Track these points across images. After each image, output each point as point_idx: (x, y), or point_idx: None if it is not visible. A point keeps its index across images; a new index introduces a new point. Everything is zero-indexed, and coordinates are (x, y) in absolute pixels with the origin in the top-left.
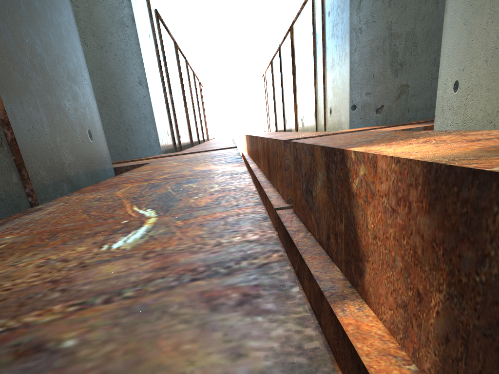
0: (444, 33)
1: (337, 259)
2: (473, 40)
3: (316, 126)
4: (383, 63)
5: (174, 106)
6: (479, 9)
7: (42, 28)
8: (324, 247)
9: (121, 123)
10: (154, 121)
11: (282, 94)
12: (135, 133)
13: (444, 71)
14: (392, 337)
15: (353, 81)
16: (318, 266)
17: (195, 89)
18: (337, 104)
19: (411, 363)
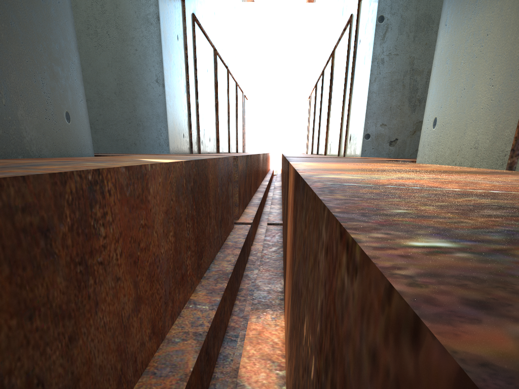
0: (432, 70)
1: (284, 273)
2: (450, 79)
3: (339, 152)
4: (401, 96)
5: (198, 111)
6: (457, 49)
7: (23, 5)
8: (283, 261)
9: (133, 117)
10: (166, 121)
11: (319, 117)
12: (145, 129)
13: (428, 107)
14: (284, 345)
15: (370, 110)
16: (266, 277)
17: (236, 100)
18: (355, 132)
19: (283, 369)
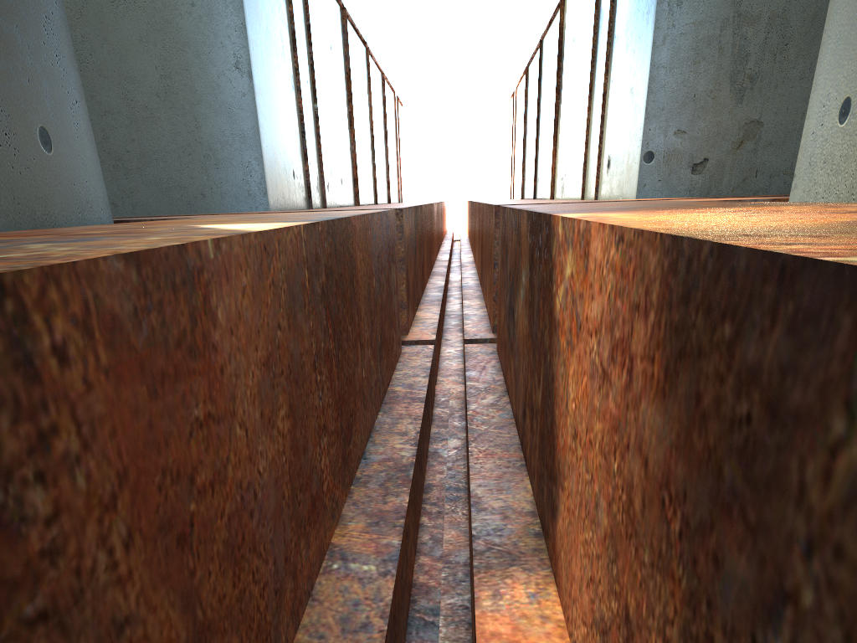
0: None
1: (530, 465)
2: None
3: (583, 193)
4: (716, 72)
5: (318, 127)
6: None
7: None
8: (520, 432)
9: (195, 143)
10: (259, 146)
11: (537, 130)
12: (221, 165)
13: (824, 76)
14: None
15: (653, 103)
16: (491, 473)
17: (383, 106)
18: (620, 150)
19: None
